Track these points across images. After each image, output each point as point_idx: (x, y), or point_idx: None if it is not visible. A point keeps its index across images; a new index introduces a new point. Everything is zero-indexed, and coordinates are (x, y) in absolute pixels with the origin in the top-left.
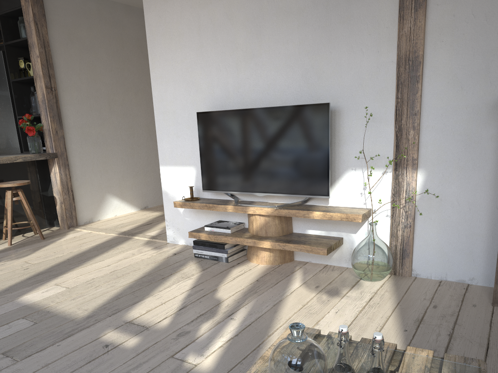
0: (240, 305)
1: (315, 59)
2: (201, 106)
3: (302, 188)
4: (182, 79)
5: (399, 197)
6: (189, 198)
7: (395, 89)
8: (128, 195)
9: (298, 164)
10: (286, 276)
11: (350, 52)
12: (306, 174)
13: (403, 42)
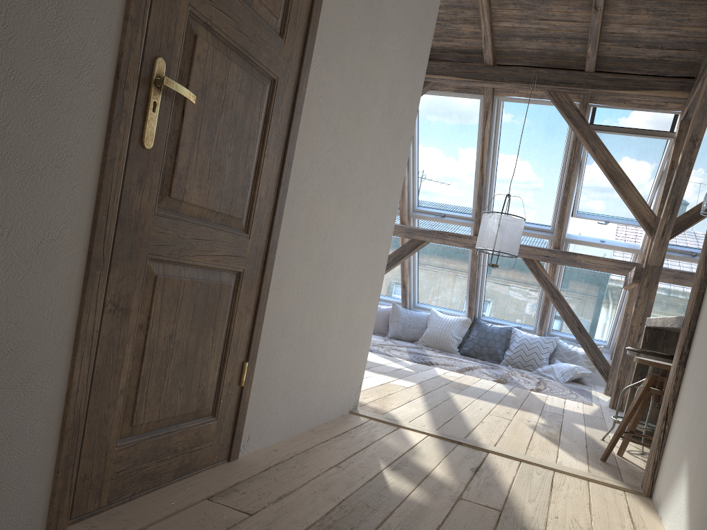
0: None
1: None
2: None
3: None
4: None
5: None
6: None
7: None
8: (697, 503)
9: None
10: None
11: None
12: None
13: None
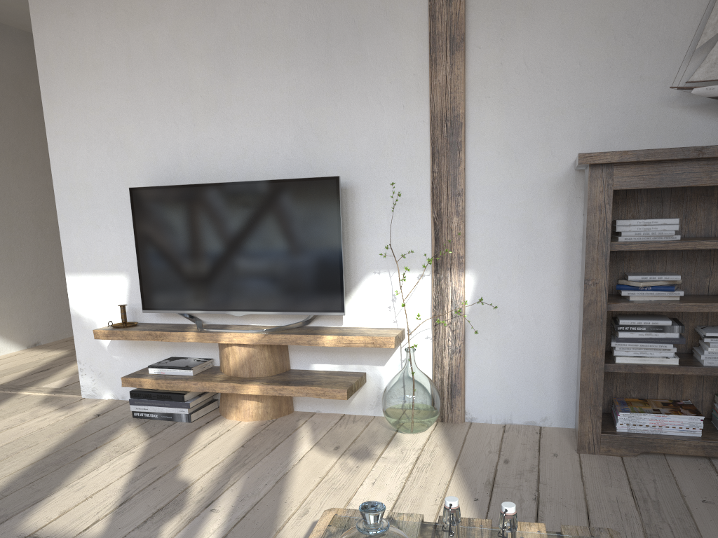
0: (223, 487)
1: (315, 113)
2: (135, 179)
3: (303, 301)
4: (101, 136)
5: (442, 311)
6: (119, 324)
7: (429, 160)
8: (4, 326)
9: (296, 267)
10: (287, 435)
11: (365, 105)
12: (308, 280)
13: (437, 94)
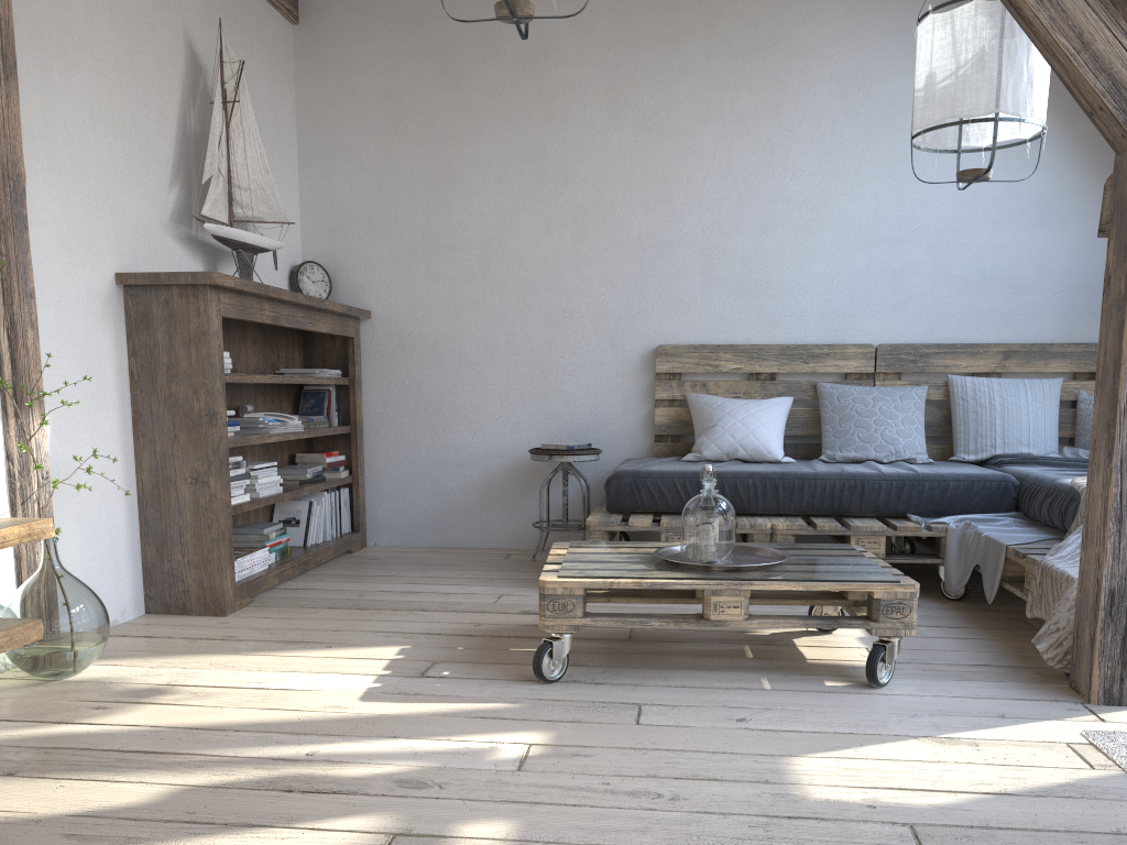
0: (223, 760)
1: None
2: None
3: None
4: None
5: (29, 478)
6: None
7: None
8: None
9: None
10: None
11: None
12: None
13: None
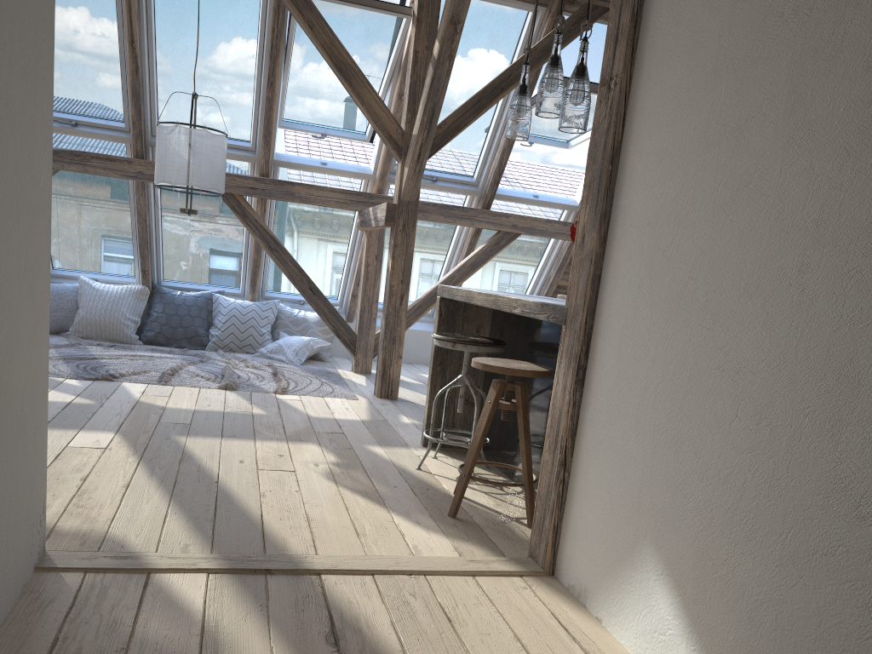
0: None
1: None
2: None
3: None
4: None
5: None
6: None
7: None
8: (724, 637)
9: None
10: None
11: None
12: None
13: None
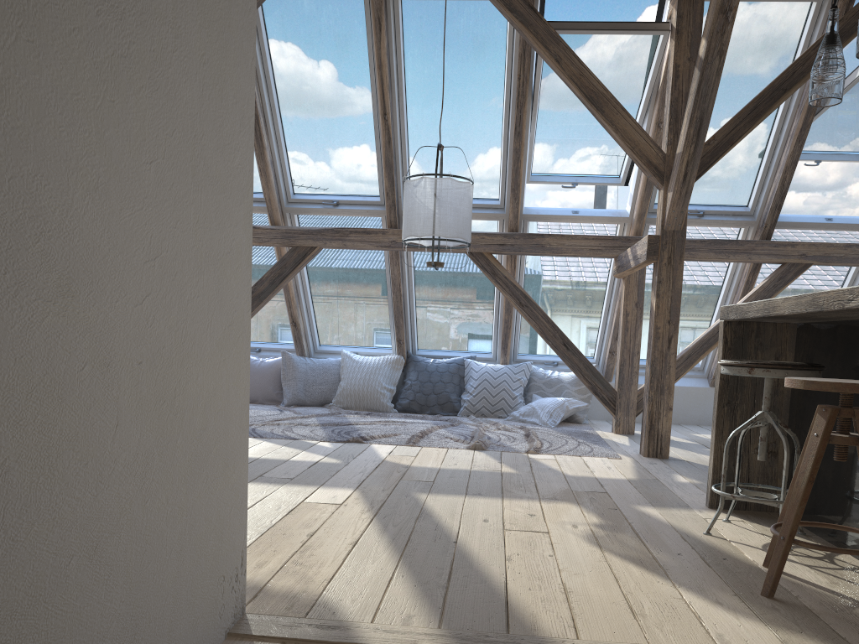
0: None
1: None
2: None
3: None
4: None
5: None
6: None
7: None
8: None
9: None
10: None
11: None
12: None
13: None
